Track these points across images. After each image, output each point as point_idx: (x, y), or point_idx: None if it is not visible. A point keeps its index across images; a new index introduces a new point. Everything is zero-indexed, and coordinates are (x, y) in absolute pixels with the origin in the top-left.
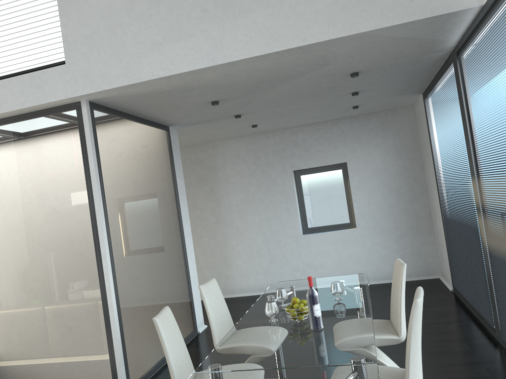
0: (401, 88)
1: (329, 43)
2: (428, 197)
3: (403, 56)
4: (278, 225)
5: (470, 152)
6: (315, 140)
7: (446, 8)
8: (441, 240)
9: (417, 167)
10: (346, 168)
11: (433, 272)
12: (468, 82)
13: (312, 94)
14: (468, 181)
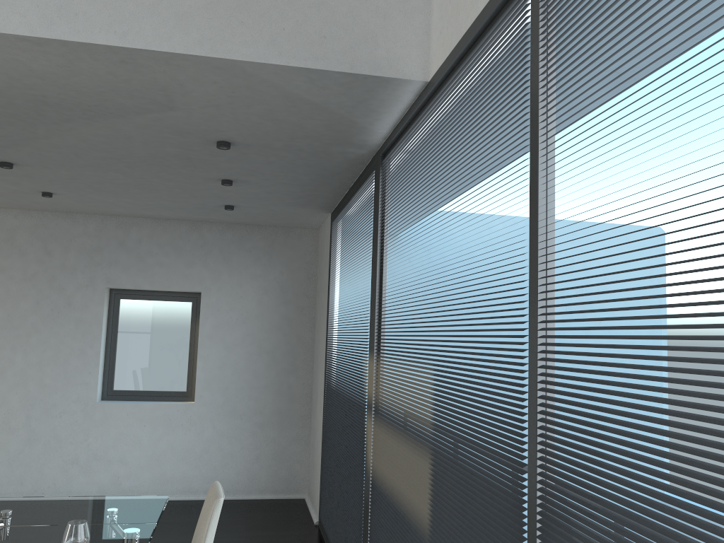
0: (301, 194)
1: (172, 60)
2: (312, 370)
3: (304, 137)
4: (58, 377)
5: (374, 312)
6: (157, 246)
7: (375, 67)
8: (317, 440)
9: (306, 322)
10: (199, 302)
11: (298, 488)
12: (389, 203)
13: (152, 162)
14: (364, 358)
